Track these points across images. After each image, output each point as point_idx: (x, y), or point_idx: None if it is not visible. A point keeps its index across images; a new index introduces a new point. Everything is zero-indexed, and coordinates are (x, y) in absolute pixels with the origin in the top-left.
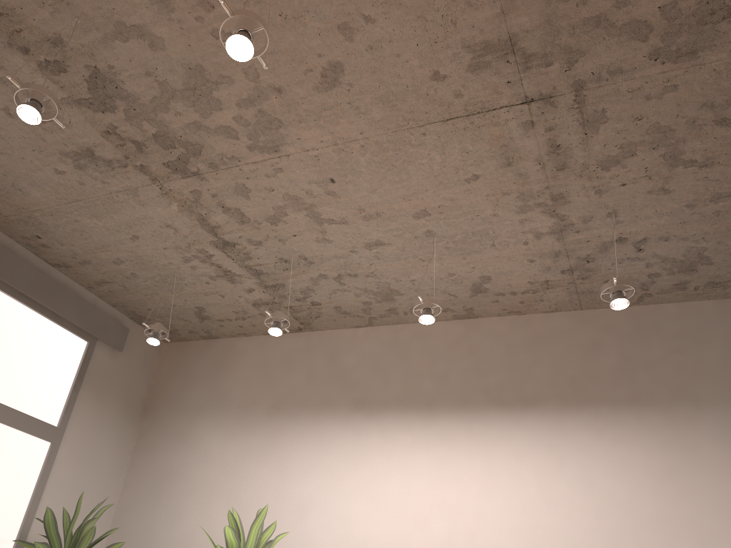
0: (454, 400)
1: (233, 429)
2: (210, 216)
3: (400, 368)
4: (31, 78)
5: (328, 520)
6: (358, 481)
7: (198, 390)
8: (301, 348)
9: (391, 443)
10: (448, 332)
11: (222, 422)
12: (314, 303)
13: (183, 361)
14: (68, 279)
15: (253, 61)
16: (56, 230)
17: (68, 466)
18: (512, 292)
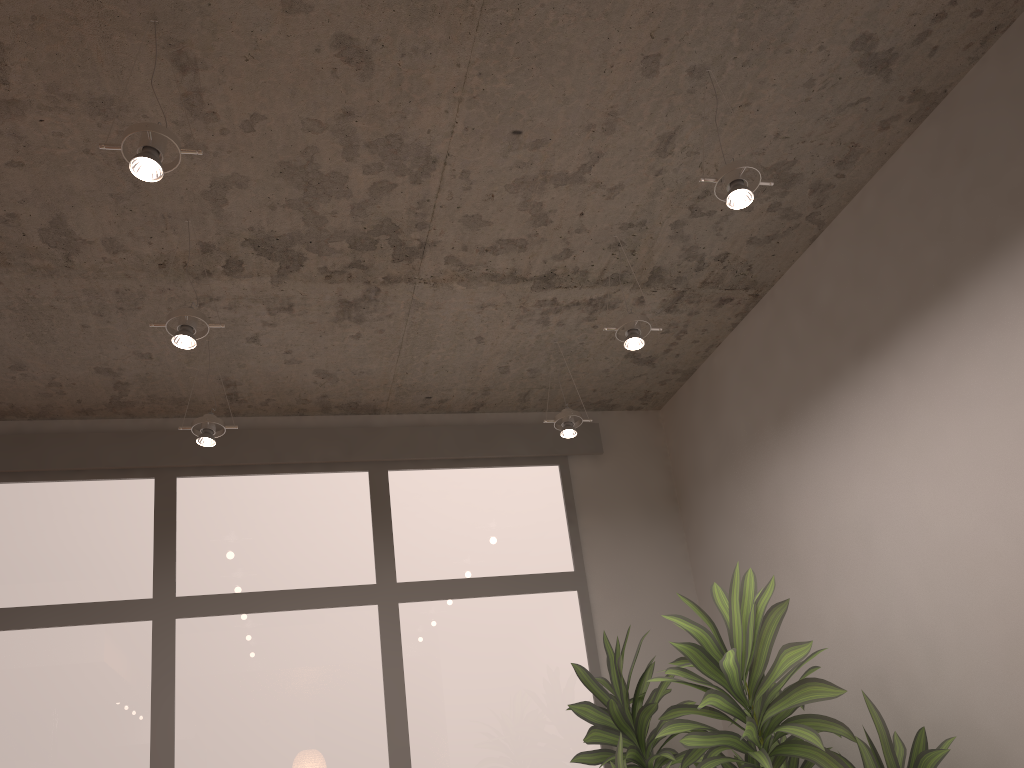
0: (975, 251)
1: (756, 473)
2: (493, 268)
3: (885, 258)
4: (239, 288)
5: (898, 535)
6: (908, 460)
7: (707, 446)
8: (771, 319)
9: (923, 377)
10: (920, 150)
11: (742, 471)
12: (720, 258)
13: (681, 420)
14: (498, 414)
15: (296, 115)
16: (428, 382)
17: (611, 606)
18: (936, 18)
